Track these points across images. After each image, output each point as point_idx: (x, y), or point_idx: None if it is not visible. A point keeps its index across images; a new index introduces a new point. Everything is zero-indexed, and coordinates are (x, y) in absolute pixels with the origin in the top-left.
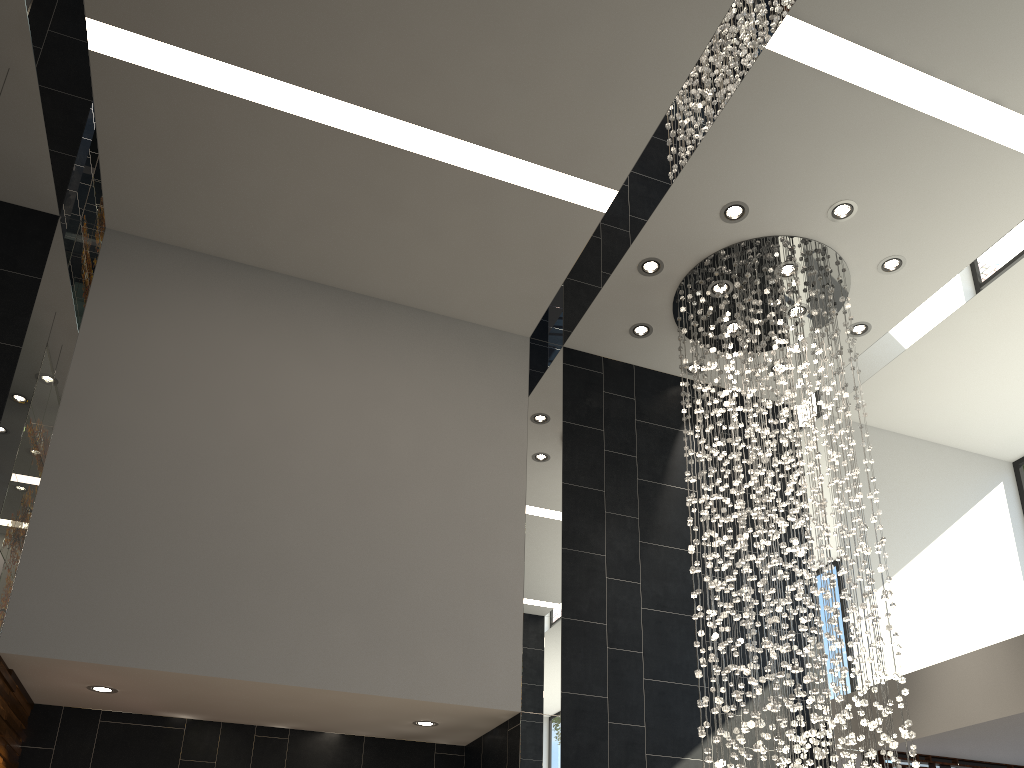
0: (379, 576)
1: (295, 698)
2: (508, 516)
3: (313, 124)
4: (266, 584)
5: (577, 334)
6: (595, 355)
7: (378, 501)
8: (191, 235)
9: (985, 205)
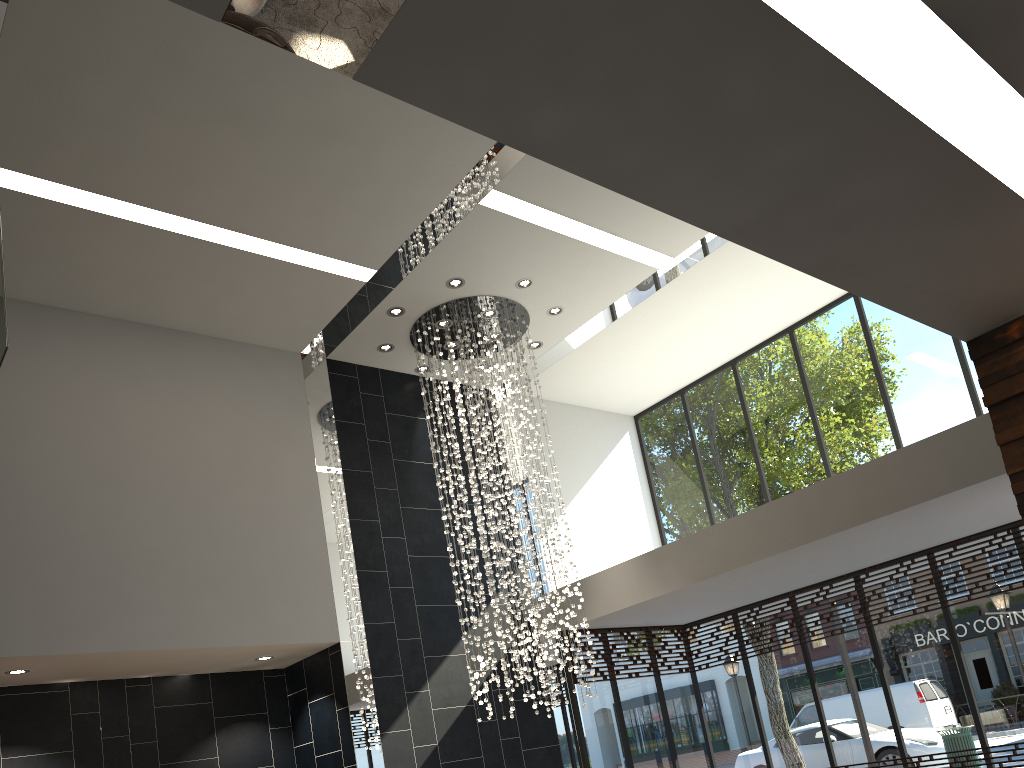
0: (226, 558)
1: (176, 656)
2: (308, 500)
3: (150, 227)
4: (146, 576)
5: (338, 350)
6: (350, 363)
7: (214, 501)
8: (22, 290)
9: (610, 282)
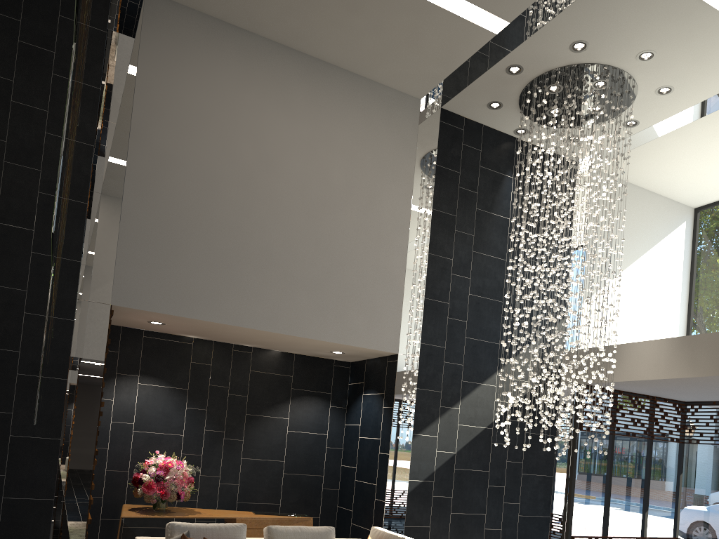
0: (324, 267)
1: (271, 337)
2: (399, 230)
3: None
4: (260, 269)
5: (452, 102)
6: (460, 116)
7: (324, 216)
8: (207, 4)
9: None
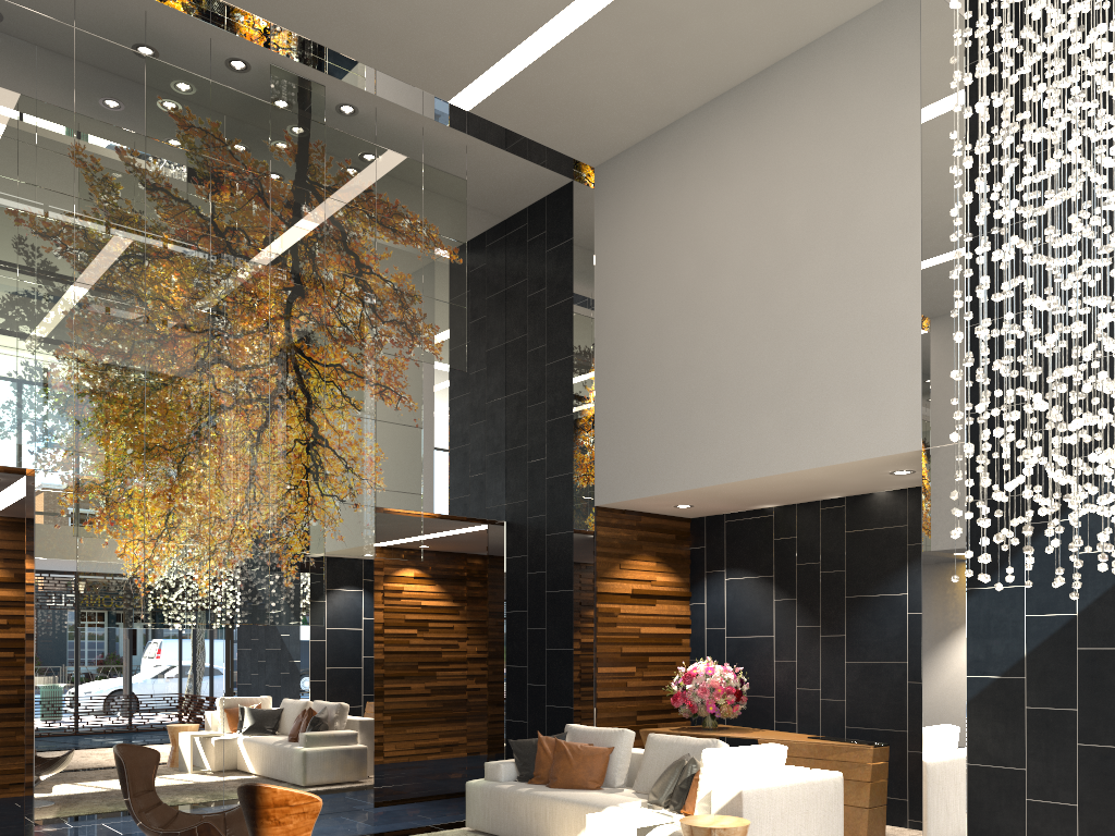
0: (788, 362)
1: (768, 485)
2: (902, 235)
3: (569, 37)
4: (713, 405)
5: None
6: None
7: (782, 288)
8: (625, 136)
9: None
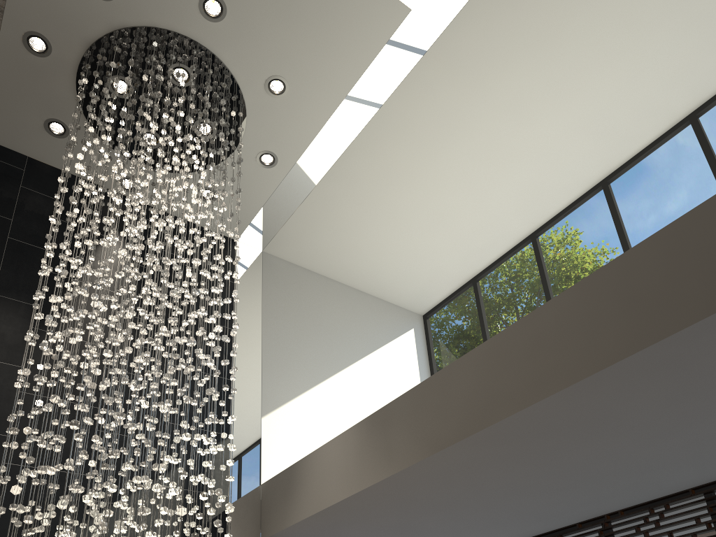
0: None
1: None
2: None
3: None
4: None
5: None
6: (19, 153)
7: None
8: None
9: (342, 29)
